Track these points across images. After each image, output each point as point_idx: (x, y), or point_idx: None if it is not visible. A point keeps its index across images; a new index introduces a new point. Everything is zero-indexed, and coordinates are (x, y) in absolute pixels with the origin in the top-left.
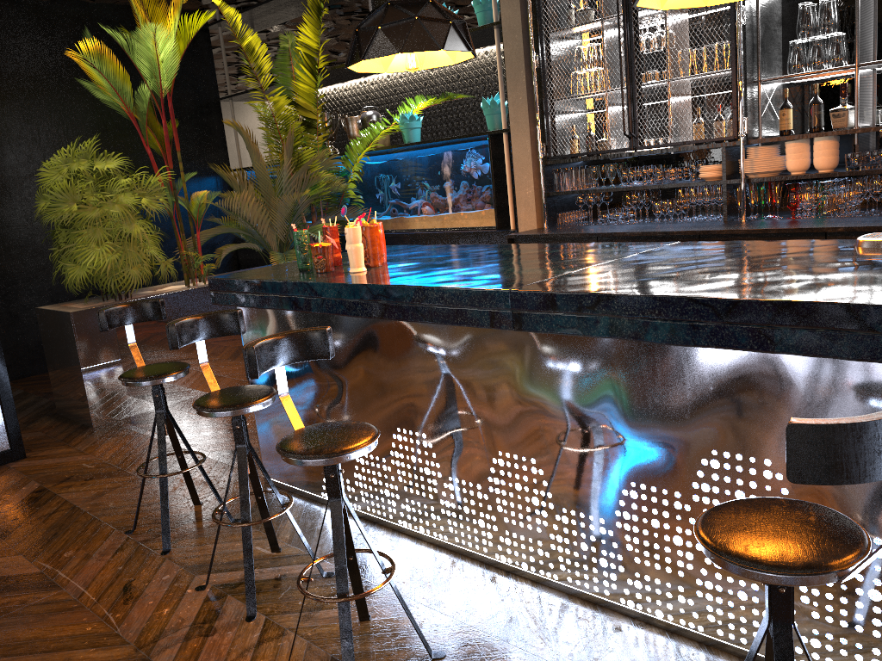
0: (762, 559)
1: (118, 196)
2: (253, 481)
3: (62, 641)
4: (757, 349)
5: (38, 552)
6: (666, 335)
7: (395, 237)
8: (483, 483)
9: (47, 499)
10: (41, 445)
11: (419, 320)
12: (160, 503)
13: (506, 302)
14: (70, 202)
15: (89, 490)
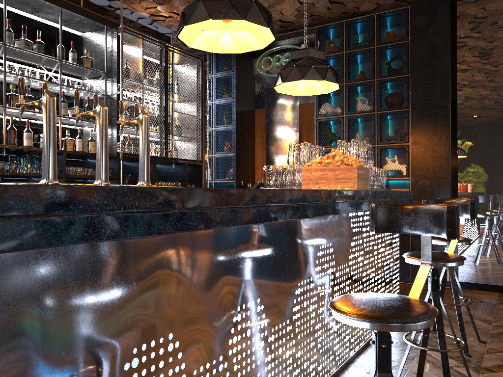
0: (430, 307)
1: None
2: None
3: None
4: (203, 227)
5: None
6: (144, 227)
7: None
8: None
9: None
10: None
11: None
12: None
13: None
14: None
15: None
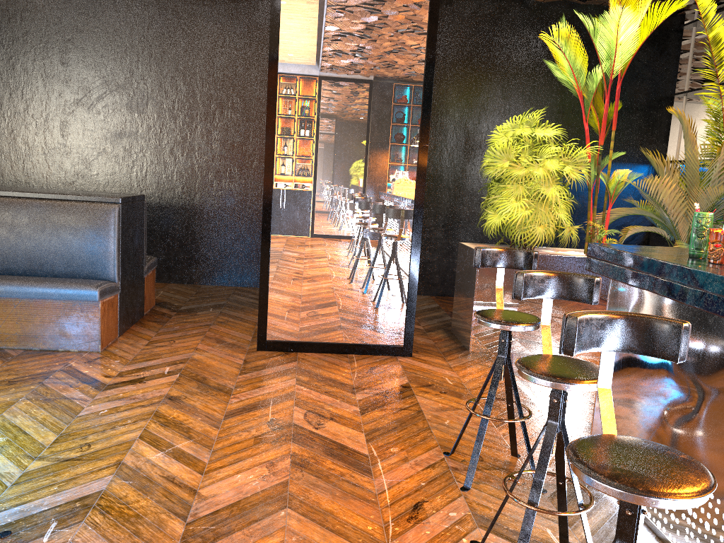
0: None
1: (545, 161)
2: (558, 463)
3: (345, 527)
4: None
5: (375, 437)
6: None
7: None
8: None
9: (406, 396)
10: (426, 351)
11: None
12: (475, 441)
13: None
14: (504, 160)
15: (438, 401)
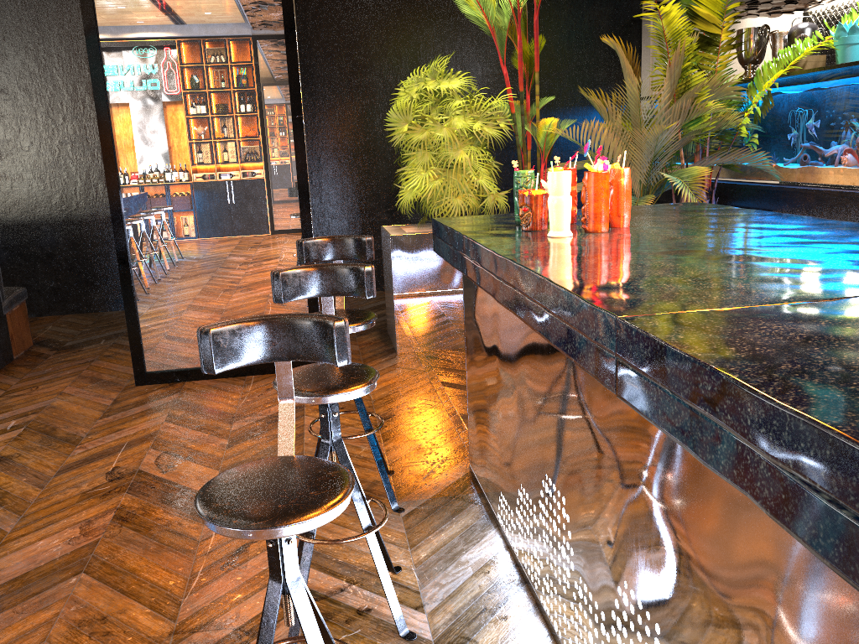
0: None
1: (451, 119)
2: None
3: (142, 586)
4: None
5: None
6: (835, 544)
7: (796, 193)
8: (607, 615)
9: None
10: None
11: (539, 331)
12: None
13: (611, 339)
14: (402, 123)
15: None
